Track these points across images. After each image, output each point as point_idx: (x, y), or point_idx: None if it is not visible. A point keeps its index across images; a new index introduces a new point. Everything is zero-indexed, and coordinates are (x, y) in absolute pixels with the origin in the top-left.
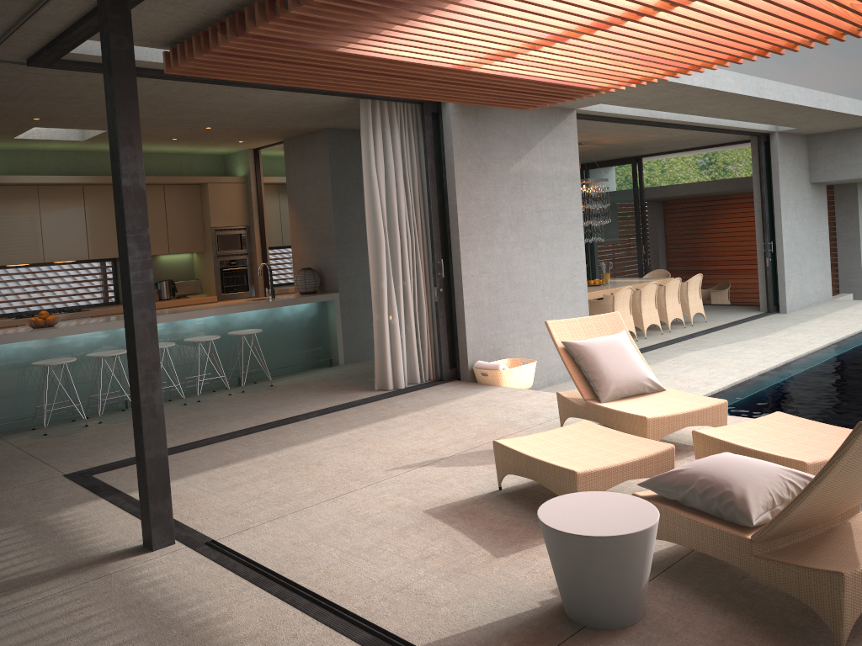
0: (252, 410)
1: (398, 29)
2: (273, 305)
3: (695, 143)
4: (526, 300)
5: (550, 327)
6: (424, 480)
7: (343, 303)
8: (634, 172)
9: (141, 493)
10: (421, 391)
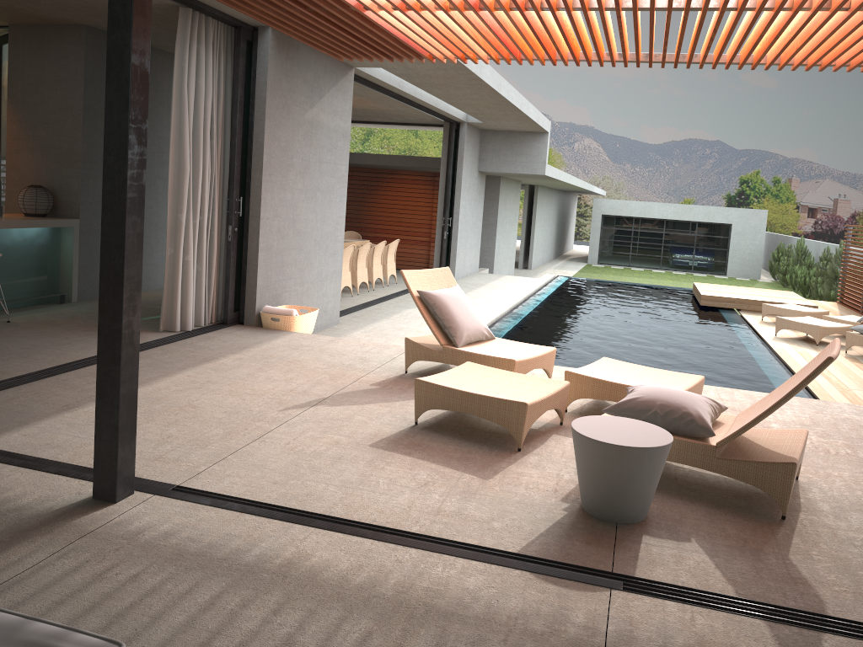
0: (20, 348)
1: None
2: (7, 226)
3: (395, 118)
4: (303, 249)
5: (406, 276)
6: (333, 419)
7: (83, 231)
8: None
9: (102, 436)
10: (213, 334)
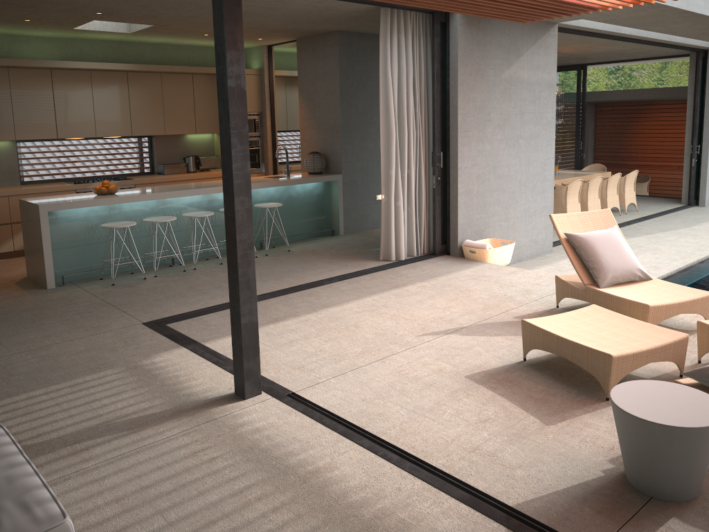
0: (280, 272)
1: None
2: (289, 183)
3: (639, 55)
4: (506, 190)
5: (554, 220)
6: (454, 347)
7: (345, 183)
8: (578, 78)
9: (235, 351)
10: (419, 263)
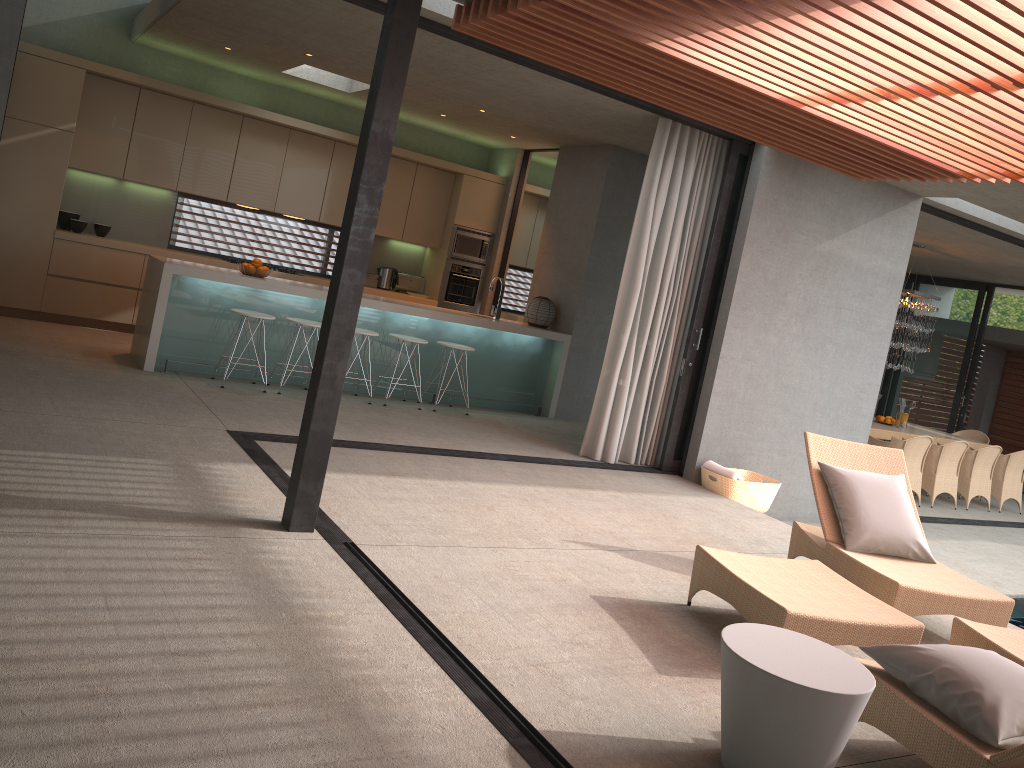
0: (437, 431)
1: (725, 33)
2: (494, 327)
3: None
4: (790, 409)
5: (809, 441)
6: (603, 565)
7: (573, 349)
8: (978, 302)
9: (295, 466)
10: (631, 473)
